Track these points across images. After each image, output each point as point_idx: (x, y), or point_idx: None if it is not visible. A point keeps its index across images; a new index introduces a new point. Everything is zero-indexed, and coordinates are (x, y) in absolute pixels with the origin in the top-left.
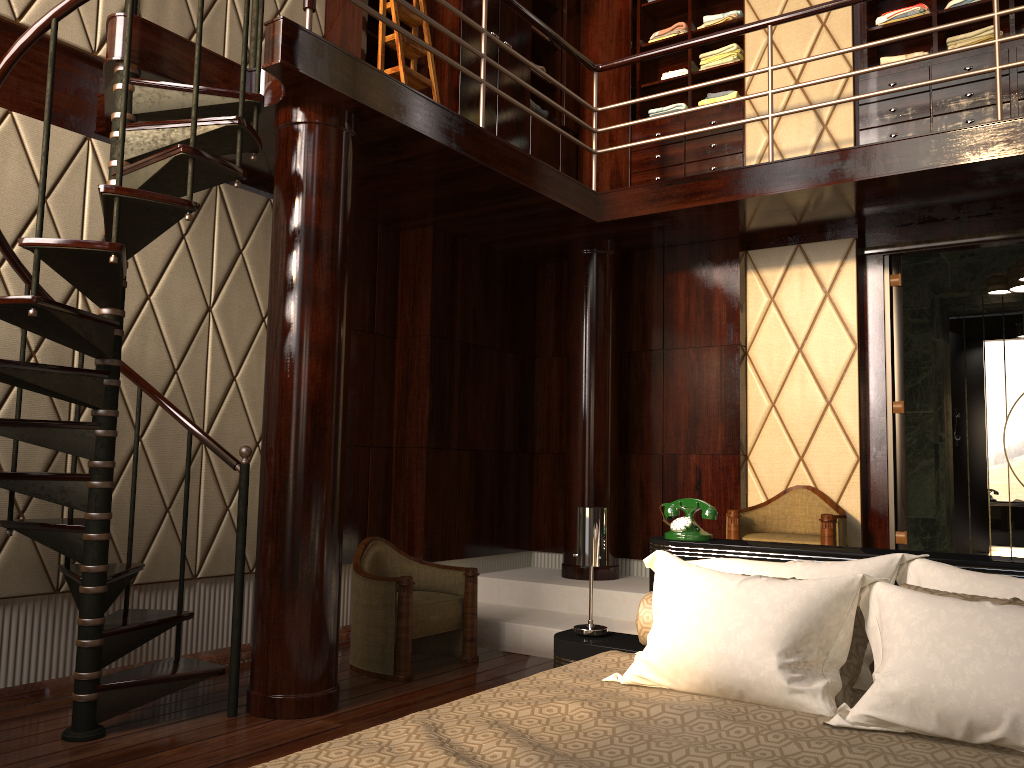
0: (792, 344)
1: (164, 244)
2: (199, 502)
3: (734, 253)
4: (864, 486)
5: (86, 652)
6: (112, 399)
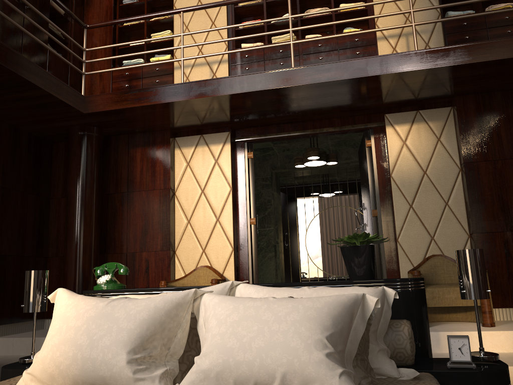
0: (199, 188)
1: None
2: None
3: (167, 138)
4: (236, 264)
5: None
6: None
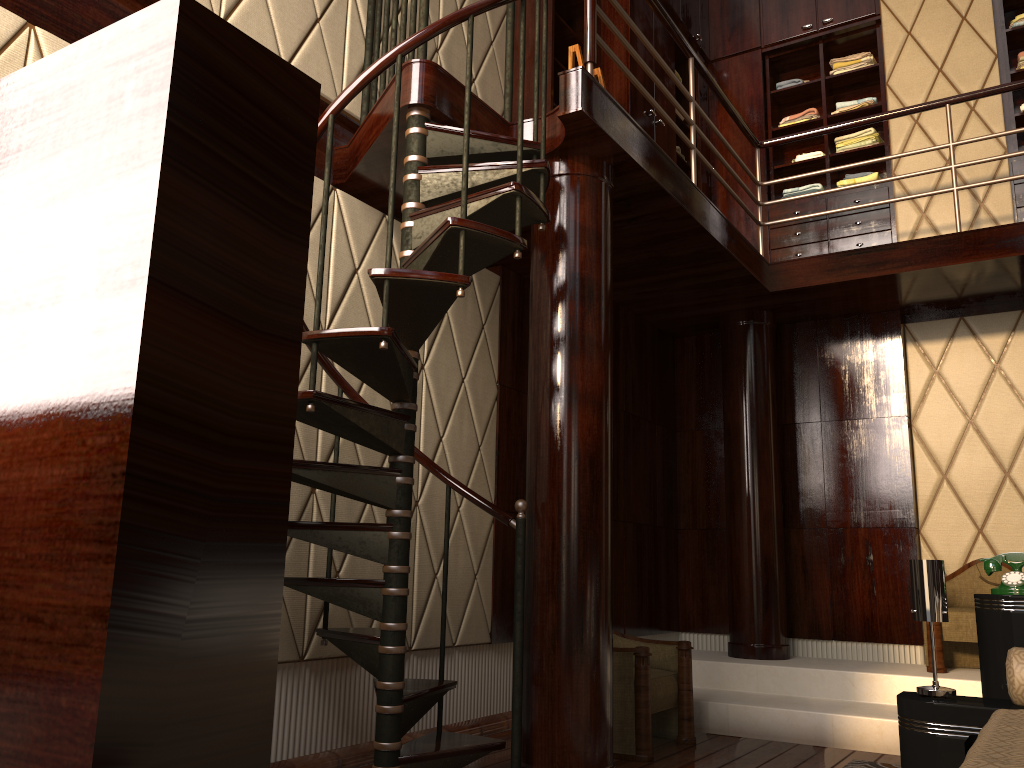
0: (961, 415)
1: None
2: (413, 568)
3: (894, 325)
4: None
5: (390, 719)
6: (411, 445)
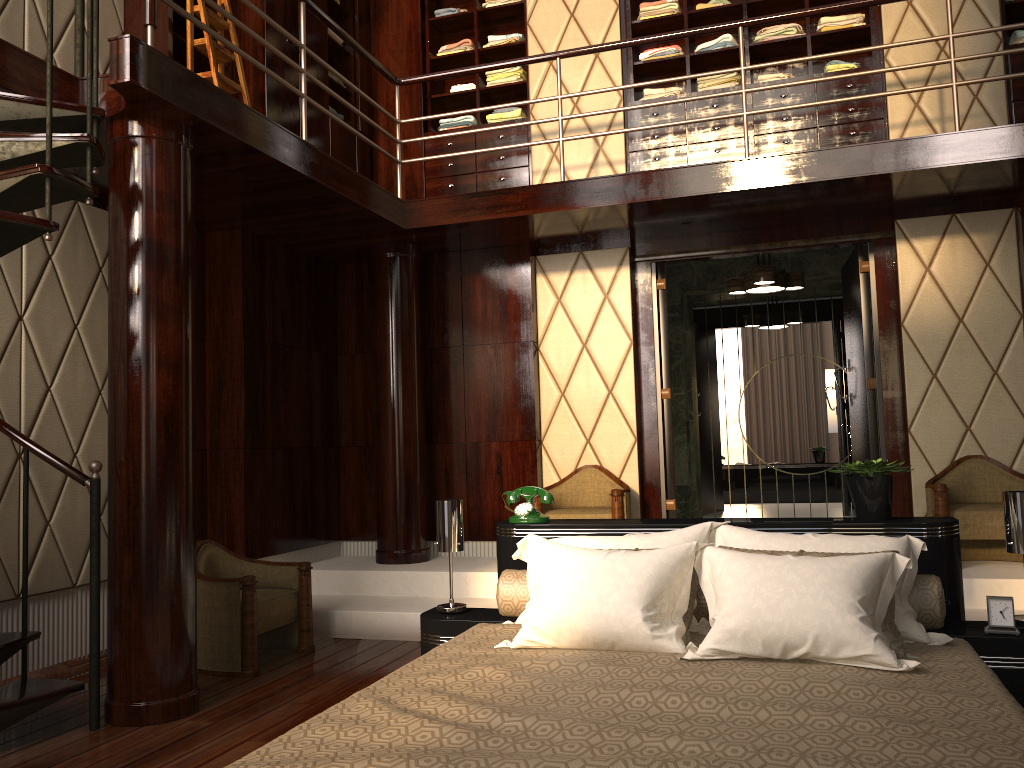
0: (578, 340)
1: None
2: (19, 519)
3: (525, 258)
4: (640, 462)
5: None
6: None
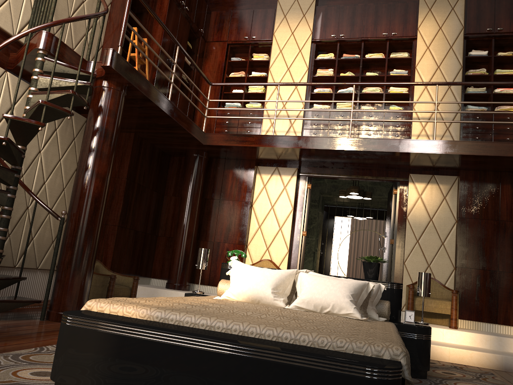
0: (270, 204)
1: None
2: (22, 234)
3: (253, 166)
4: (289, 262)
5: None
6: (17, 182)
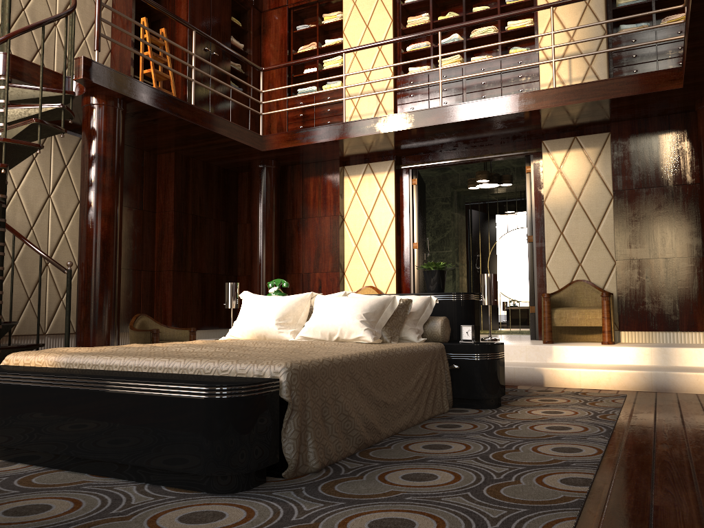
0: (365, 214)
1: (24, 162)
2: (46, 295)
3: (337, 167)
4: (399, 285)
5: None
6: (2, 237)
